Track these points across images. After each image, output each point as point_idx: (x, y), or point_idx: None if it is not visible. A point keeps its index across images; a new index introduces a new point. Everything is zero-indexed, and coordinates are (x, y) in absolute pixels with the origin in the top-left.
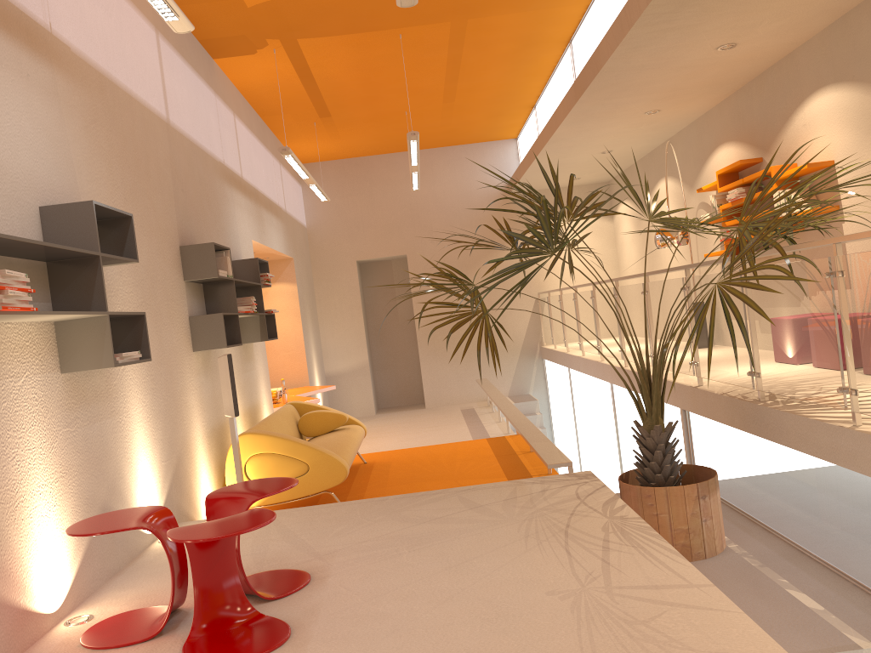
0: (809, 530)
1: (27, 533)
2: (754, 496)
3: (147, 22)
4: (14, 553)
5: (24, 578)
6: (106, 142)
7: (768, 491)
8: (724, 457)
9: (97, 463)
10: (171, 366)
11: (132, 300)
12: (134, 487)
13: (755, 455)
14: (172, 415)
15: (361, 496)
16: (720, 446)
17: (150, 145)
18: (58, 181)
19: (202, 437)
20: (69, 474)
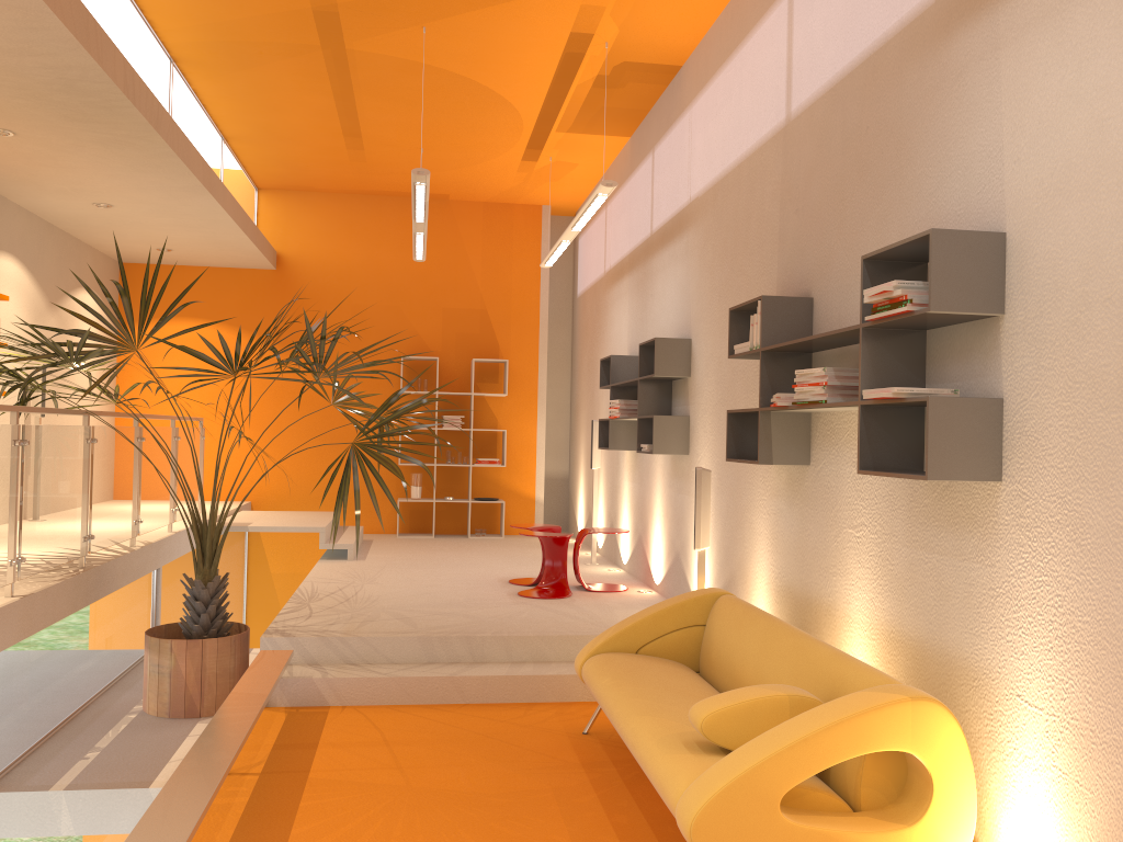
0: (110, 663)
1: (653, 532)
2: (71, 687)
3: (776, 5)
4: (649, 537)
5: (650, 552)
6: (712, 252)
7: (85, 662)
8: (43, 676)
9: (678, 522)
10: (739, 471)
11: (712, 398)
12: (694, 561)
13: (79, 632)
14: (732, 525)
15: (588, 767)
16: (39, 665)
17: (755, 198)
18: (682, 319)
19: (766, 582)
20: (667, 516)
